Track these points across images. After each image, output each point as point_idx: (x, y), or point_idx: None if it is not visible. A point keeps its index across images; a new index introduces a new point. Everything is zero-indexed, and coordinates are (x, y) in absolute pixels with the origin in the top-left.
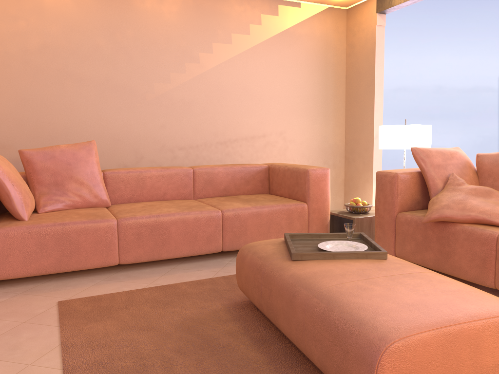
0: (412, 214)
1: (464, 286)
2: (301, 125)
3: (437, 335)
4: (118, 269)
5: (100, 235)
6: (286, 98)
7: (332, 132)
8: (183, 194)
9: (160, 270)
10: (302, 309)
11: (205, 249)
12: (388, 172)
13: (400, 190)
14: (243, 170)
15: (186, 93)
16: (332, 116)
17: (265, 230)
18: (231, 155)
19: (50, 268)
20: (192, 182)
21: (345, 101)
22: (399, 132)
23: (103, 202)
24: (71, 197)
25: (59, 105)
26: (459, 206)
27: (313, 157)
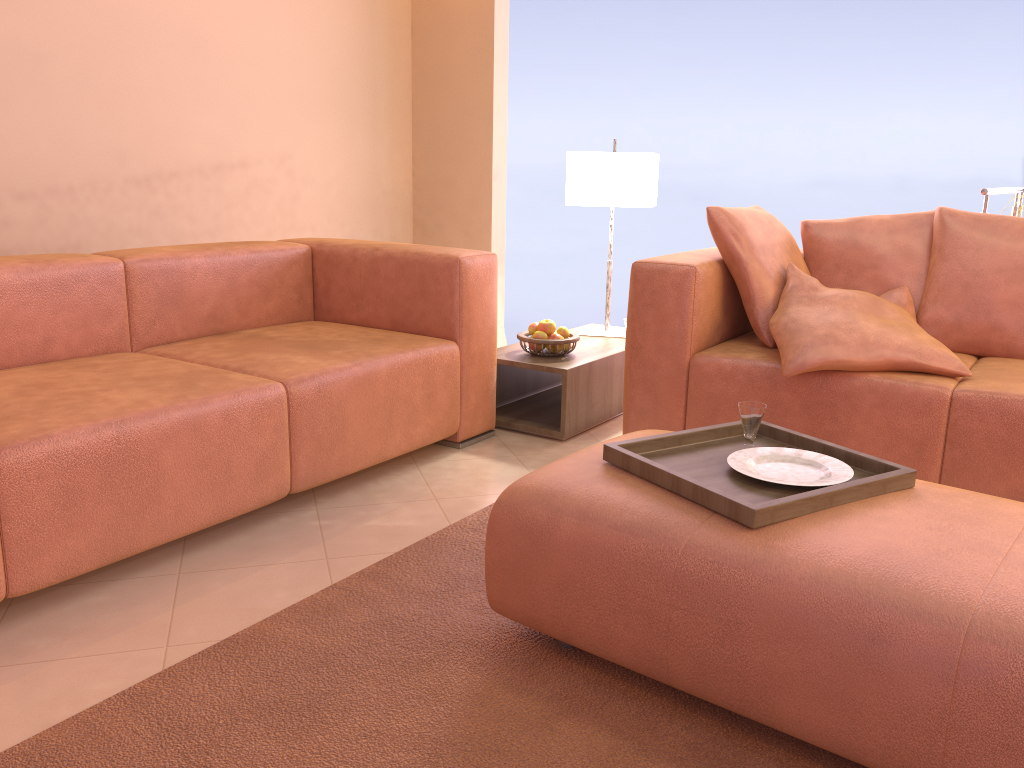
0: (730, 355)
1: None
2: (326, 141)
3: None
4: None
5: None
6: (291, 66)
7: (388, 161)
8: (102, 337)
9: (144, 586)
10: (934, 675)
11: (254, 498)
12: (667, 264)
13: (699, 304)
14: (256, 260)
15: (27, 26)
16: (387, 122)
17: (384, 422)
18: (165, 216)
19: None
20: (125, 302)
21: (411, 87)
22: (615, 168)
23: None
24: None
25: None
26: (854, 337)
27: (352, 219)
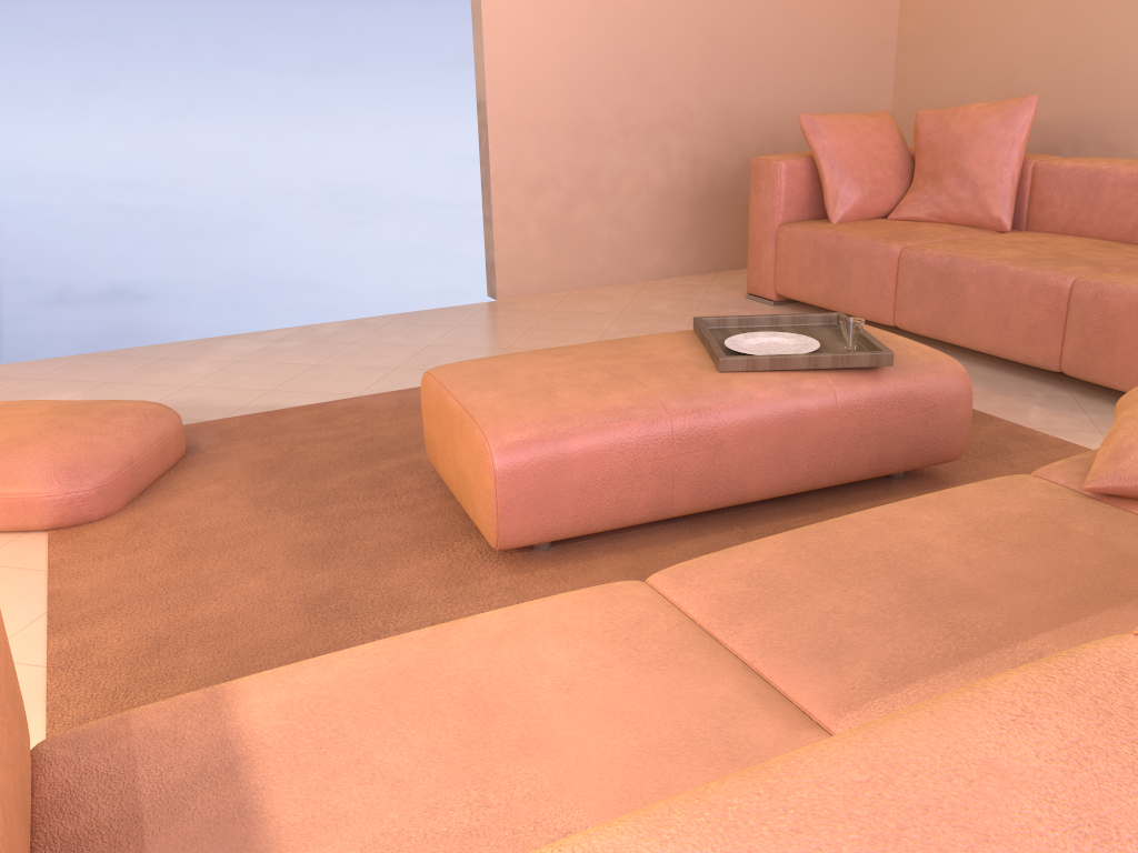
0: None
1: (580, 405)
2: None
3: (436, 389)
4: (910, 338)
5: (874, 268)
6: None
7: None
8: None
9: None
10: None
11: (1022, 353)
12: None
13: None
14: None
15: None
16: None
17: None
18: None
19: (820, 299)
20: None
21: None
22: None
23: (991, 221)
24: (943, 202)
25: (1116, 12)
26: None
27: None
